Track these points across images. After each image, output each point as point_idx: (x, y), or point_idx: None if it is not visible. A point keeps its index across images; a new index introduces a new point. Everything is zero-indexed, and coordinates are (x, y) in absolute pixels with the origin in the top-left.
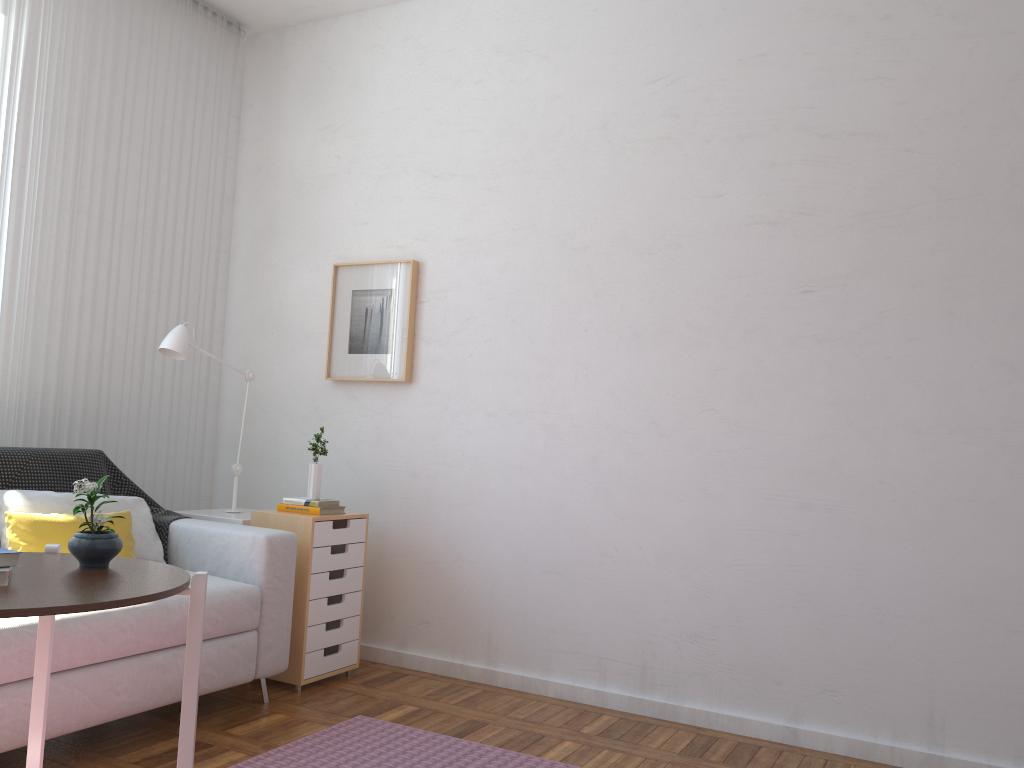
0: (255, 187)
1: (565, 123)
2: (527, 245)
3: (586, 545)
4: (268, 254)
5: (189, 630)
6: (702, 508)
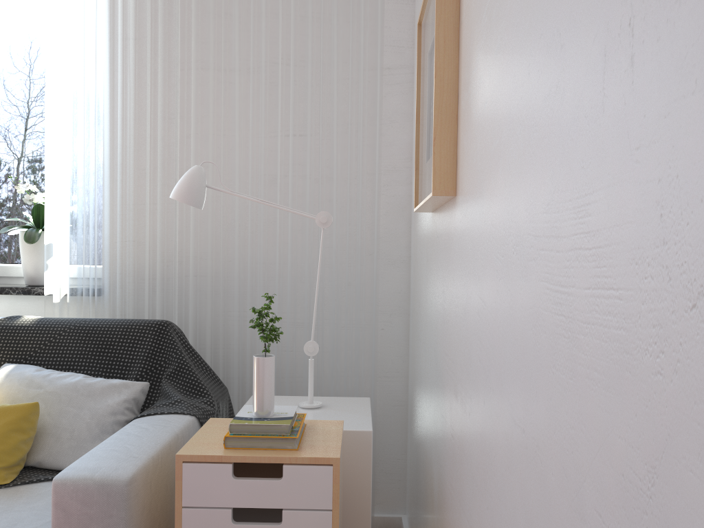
0: None
1: None
2: None
3: None
4: None
5: None
6: None
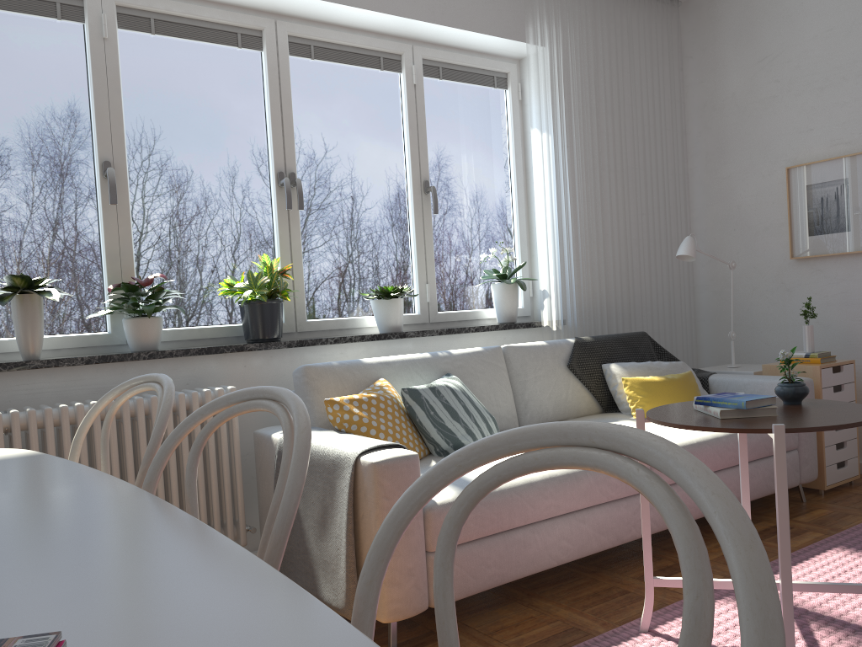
0: (703, 120)
1: None
2: None
3: None
4: (722, 169)
5: None
6: None
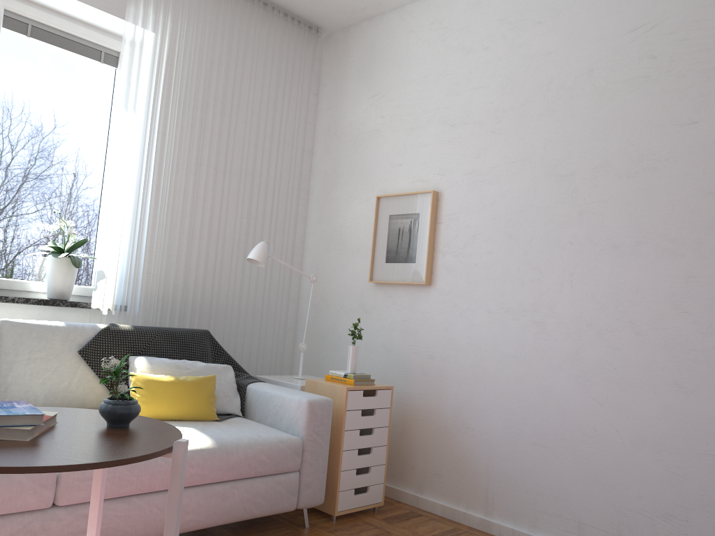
0: (326, 143)
1: (555, 73)
2: (522, 175)
3: (568, 424)
4: (333, 190)
5: (170, 488)
6: (676, 400)
